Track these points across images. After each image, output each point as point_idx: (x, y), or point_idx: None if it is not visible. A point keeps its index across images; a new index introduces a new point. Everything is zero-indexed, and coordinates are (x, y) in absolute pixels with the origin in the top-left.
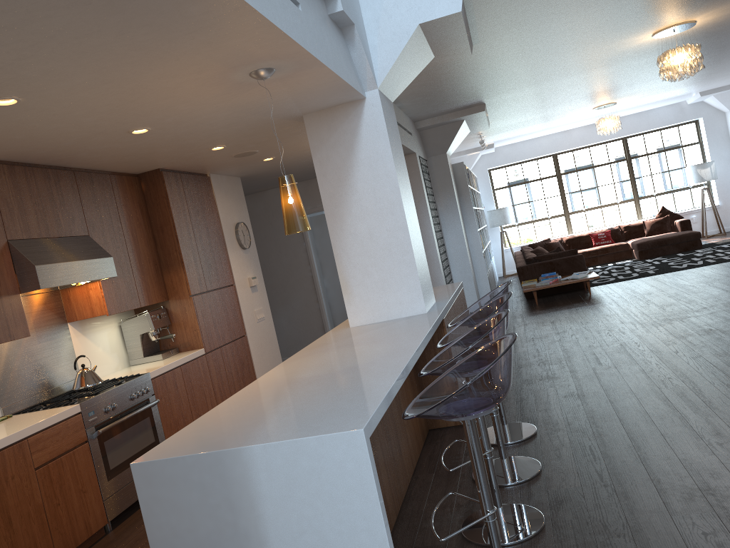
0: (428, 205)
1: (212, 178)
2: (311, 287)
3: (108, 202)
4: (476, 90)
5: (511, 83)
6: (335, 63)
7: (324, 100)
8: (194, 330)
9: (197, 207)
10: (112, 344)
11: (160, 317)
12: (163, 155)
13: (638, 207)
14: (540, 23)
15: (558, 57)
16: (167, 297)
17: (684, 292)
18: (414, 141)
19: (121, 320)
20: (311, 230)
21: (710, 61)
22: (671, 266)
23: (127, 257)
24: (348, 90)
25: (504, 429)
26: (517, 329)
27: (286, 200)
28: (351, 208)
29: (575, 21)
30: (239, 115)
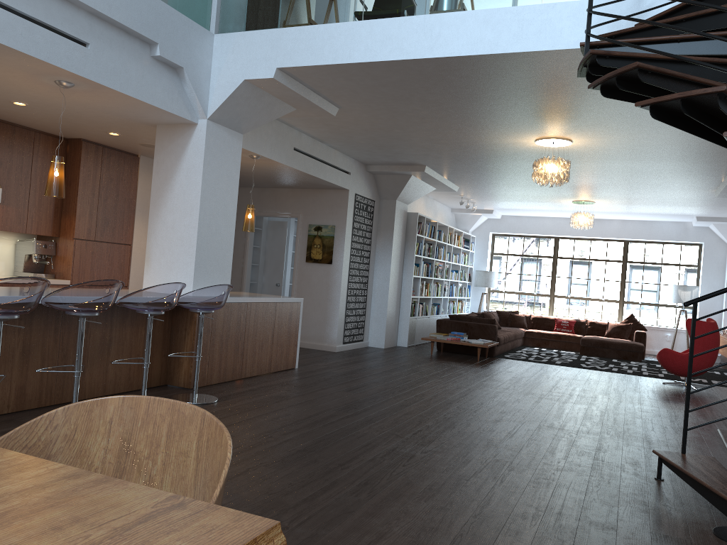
0: (347, 237)
1: (141, 159)
2: (240, 276)
3: (24, 150)
4: (398, 150)
5: (429, 152)
6: (139, 90)
7: (158, 116)
8: (69, 264)
9: (112, 176)
10: (3, 255)
11: (46, 247)
12: (69, 128)
13: (620, 309)
14: (386, 104)
15: (451, 139)
16: (59, 235)
17: (530, 378)
18: (353, 180)
19: (18, 240)
20: (265, 232)
21: (656, 185)
22: (581, 364)
23: (28, 194)
24: (170, 114)
25: (192, 395)
26: (374, 361)
27: (50, 172)
28: (167, 202)
29: (424, 111)
30: (95, 111)
